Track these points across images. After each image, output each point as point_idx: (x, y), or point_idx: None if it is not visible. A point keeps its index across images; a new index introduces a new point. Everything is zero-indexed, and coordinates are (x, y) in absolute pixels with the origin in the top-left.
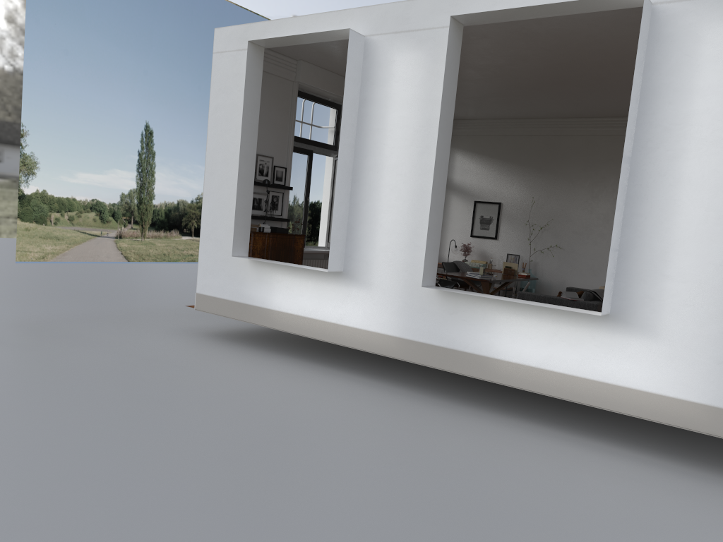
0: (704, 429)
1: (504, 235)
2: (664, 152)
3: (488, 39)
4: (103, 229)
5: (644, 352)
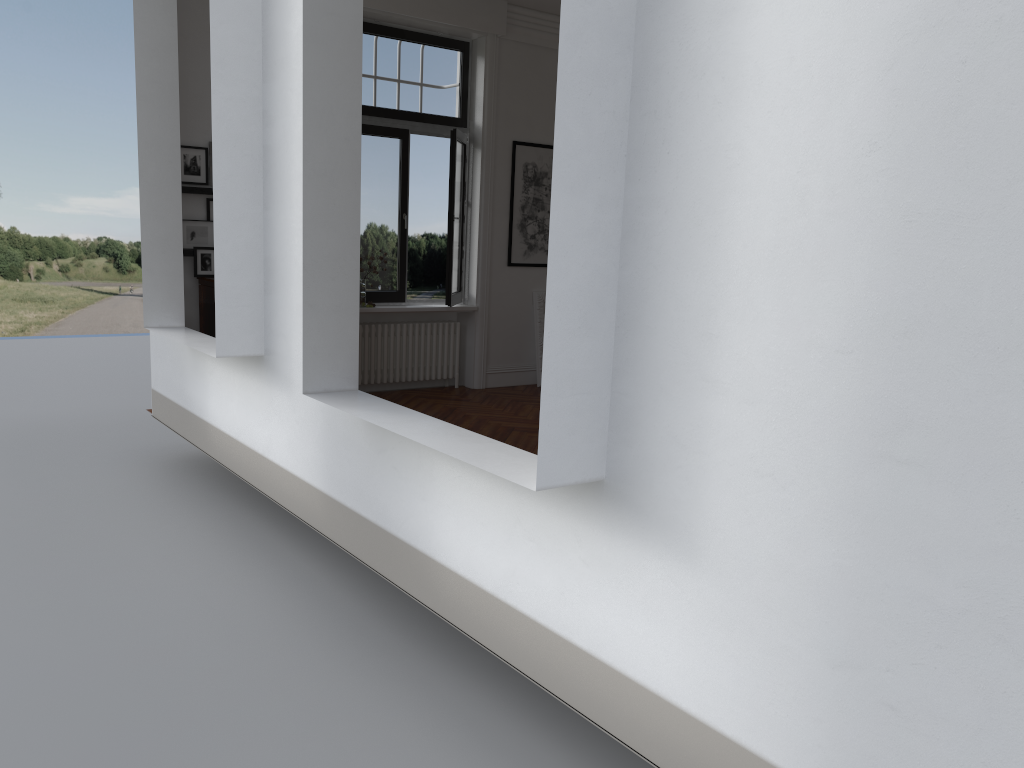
0: None
1: None
2: (702, 2)
3: None
4: (123, 283)
5: (671, 597)
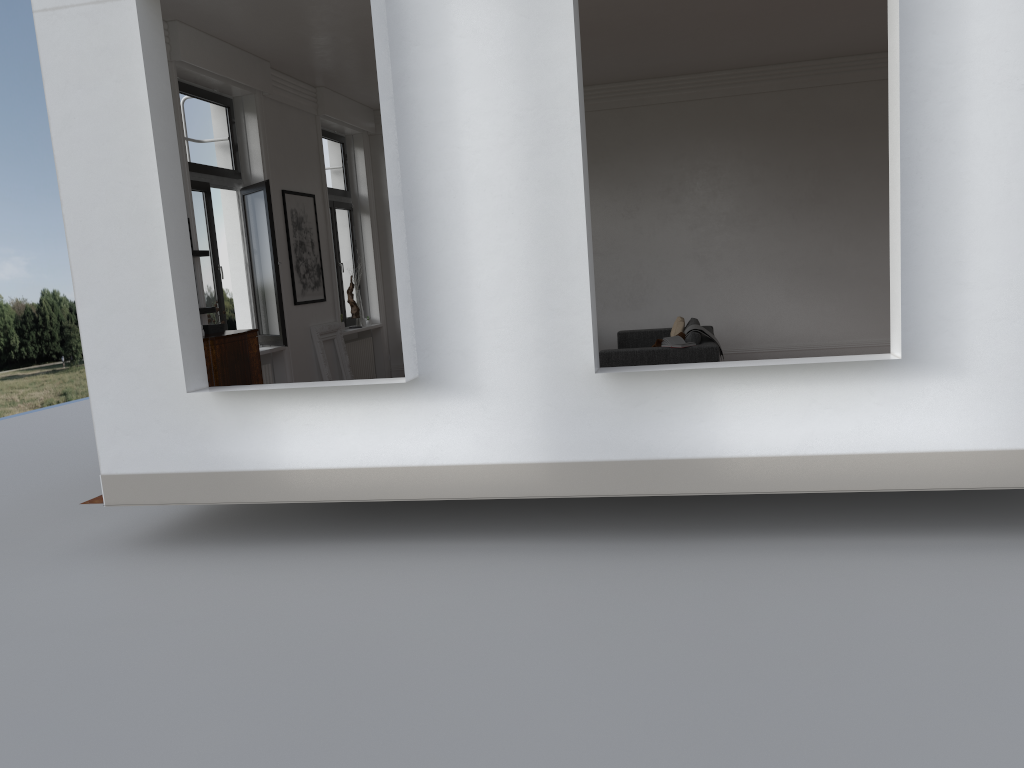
0: None
1: None
2: (936, 106)
3: None
4: None
5: (948, 397)
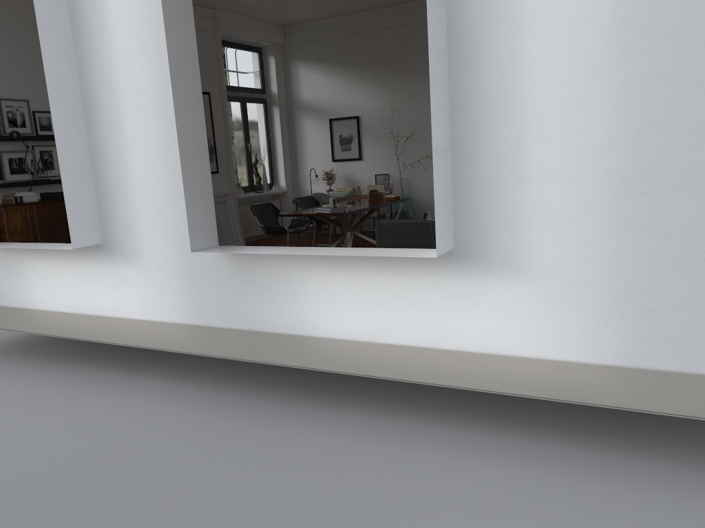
0: (611, 401)
1: (369, 153)
2: None
3: None
4: None
5: (511, 299)
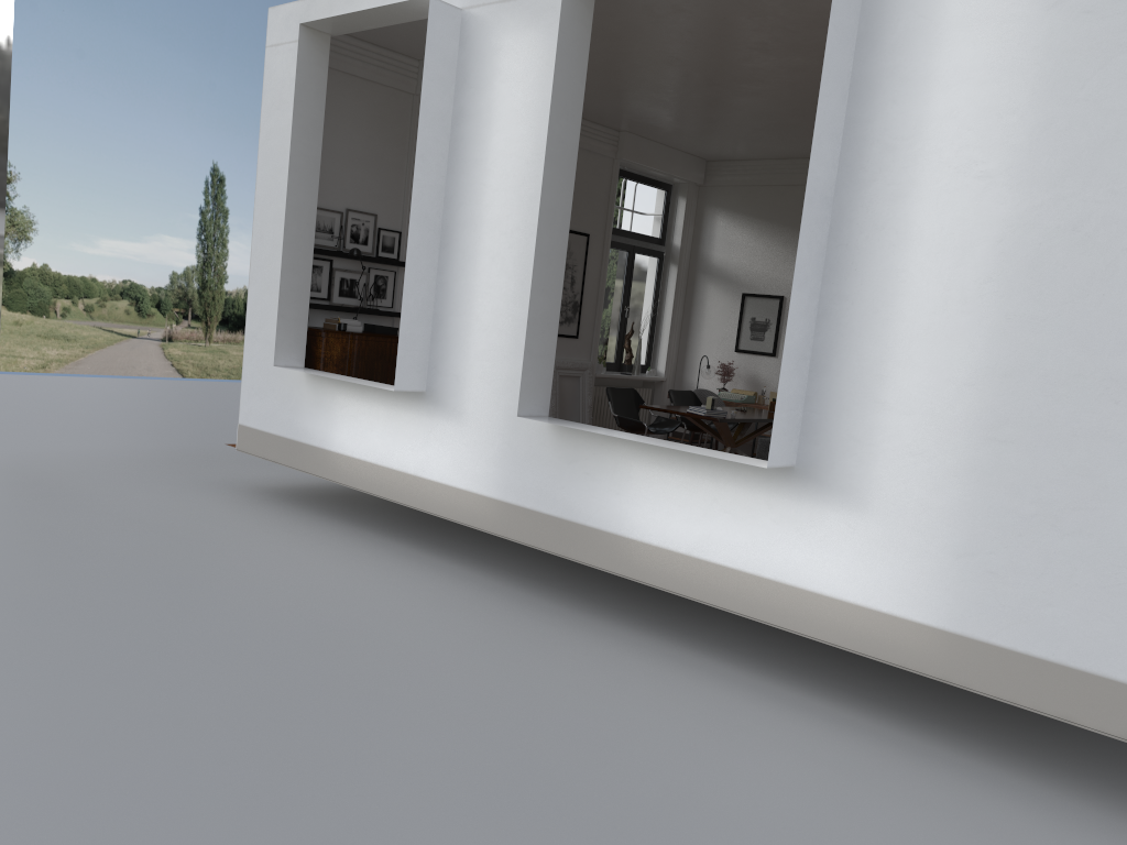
0: (932, 670)
1: None
2: (884, 188)
3: (686, 13)
4: (141, 327)
5: (845, 534)
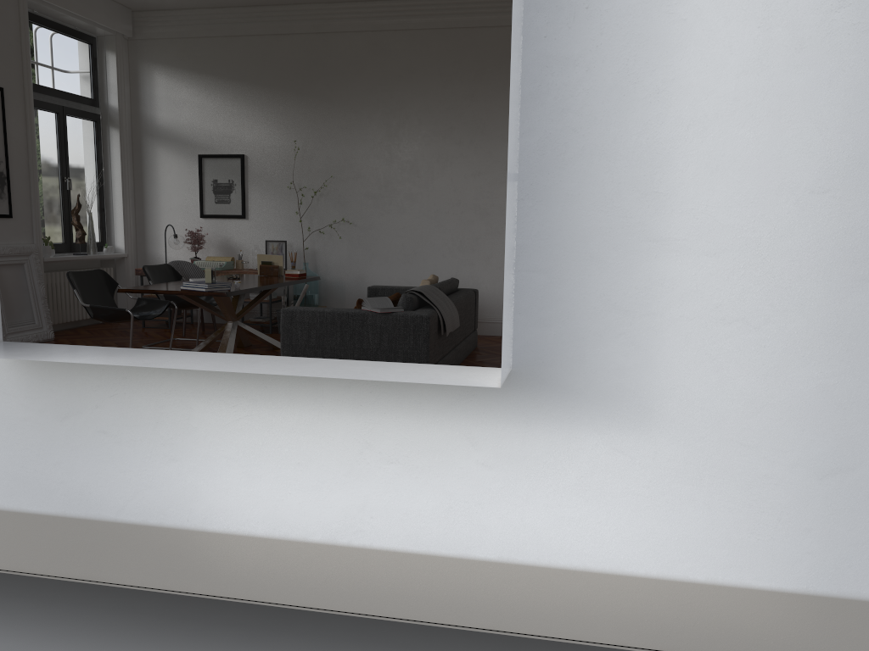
0: None
1: (257, 210)
2: None
3: None
4: None
5: (618, 468)
